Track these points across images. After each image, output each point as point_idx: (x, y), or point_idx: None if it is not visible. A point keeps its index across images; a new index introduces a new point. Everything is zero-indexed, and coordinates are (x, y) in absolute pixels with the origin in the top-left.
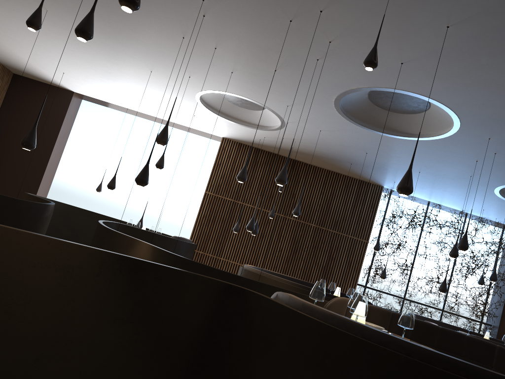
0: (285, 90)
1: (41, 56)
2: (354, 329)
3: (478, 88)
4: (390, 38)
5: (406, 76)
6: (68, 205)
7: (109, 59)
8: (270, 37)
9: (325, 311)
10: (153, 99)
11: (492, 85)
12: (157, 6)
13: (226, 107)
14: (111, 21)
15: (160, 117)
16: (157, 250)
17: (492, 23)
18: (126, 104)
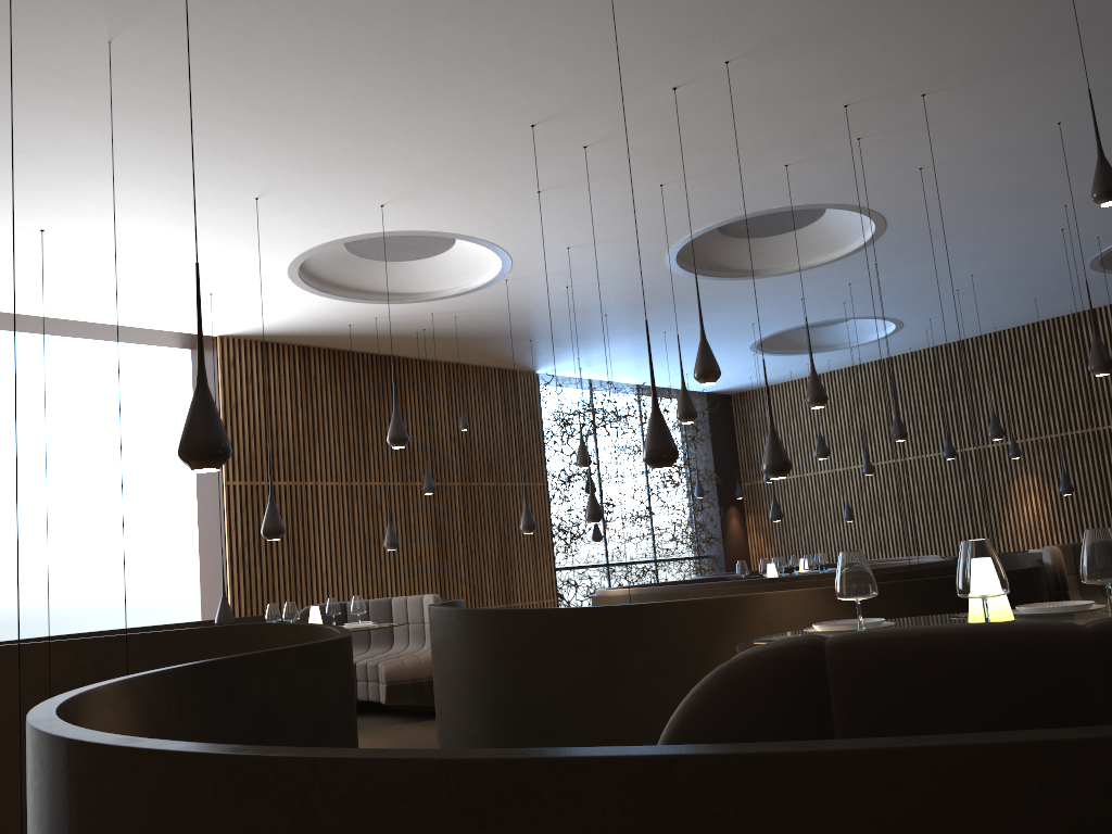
0: (620, 218)
1: None
2: None
3: (969, 198)
4: (961, 135)
5: (897, 186)
6: None
7: (128, 173)
8: (757, 129)
9: None
10: (109, 266)
11: (994, 193)
12: (582, 62)
13: (330, 263)
14: (349, 84)
15: (38, 313)
16: None
17: None
18: None
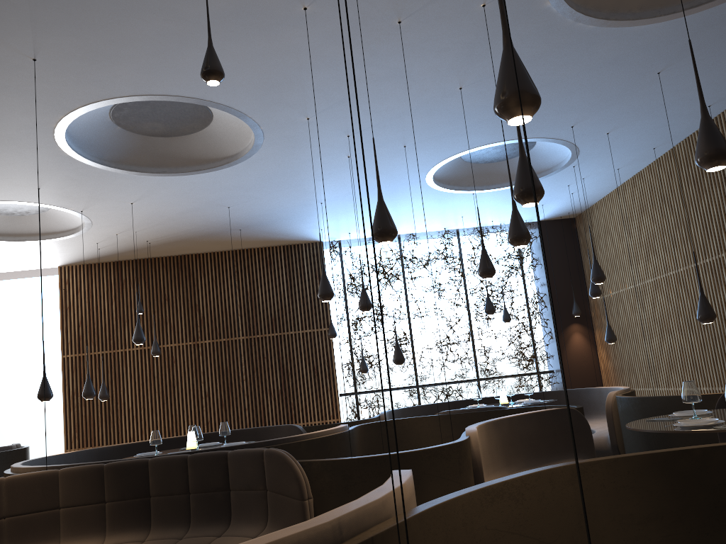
0: None
1: None
2: None
3: (174, 52)
4: None
5: (73, 76)
6: None
7: None
8: None
9: None
10: None
11: (180, 39)
12: None
13: (2, 225)
14: None
15: None
16: None
17: None
18: None
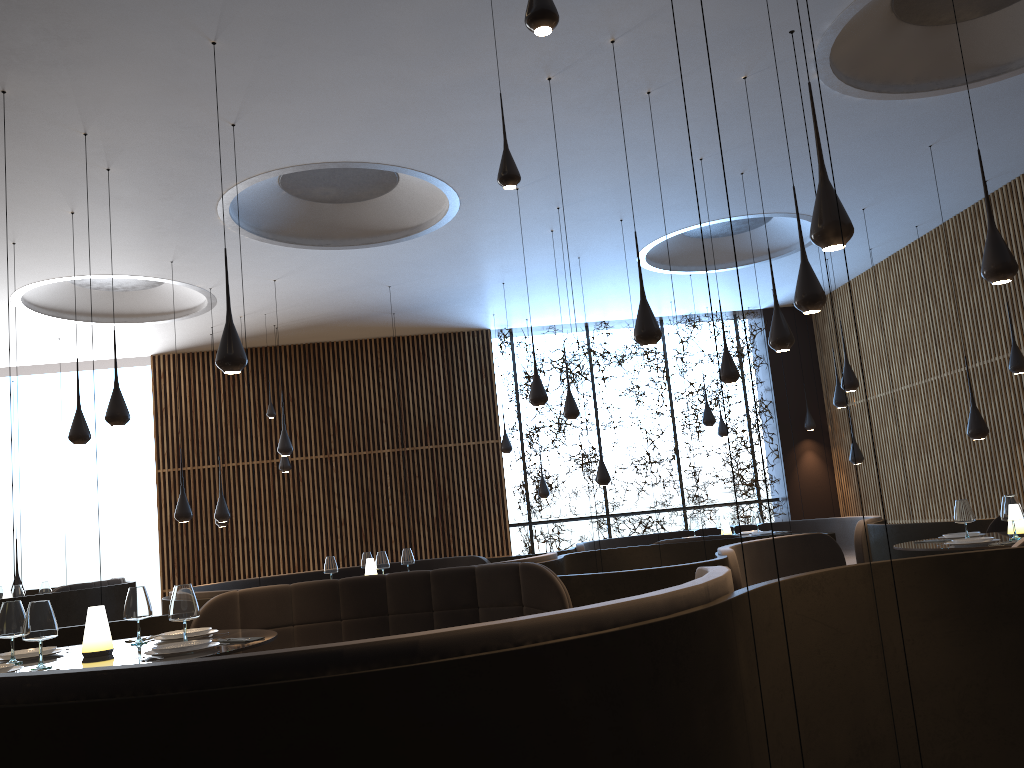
0: (132, 237)
1: None
2: None
3: (390, 119)
4: (162, 93)
5: (268, 142)
6: None
7: None
8: None
9: None
10: None
11: (402, 106)
12: None
13: (100, 302)
14: None
15: (13, 365)
16: None
17: (266, 13)
18: None
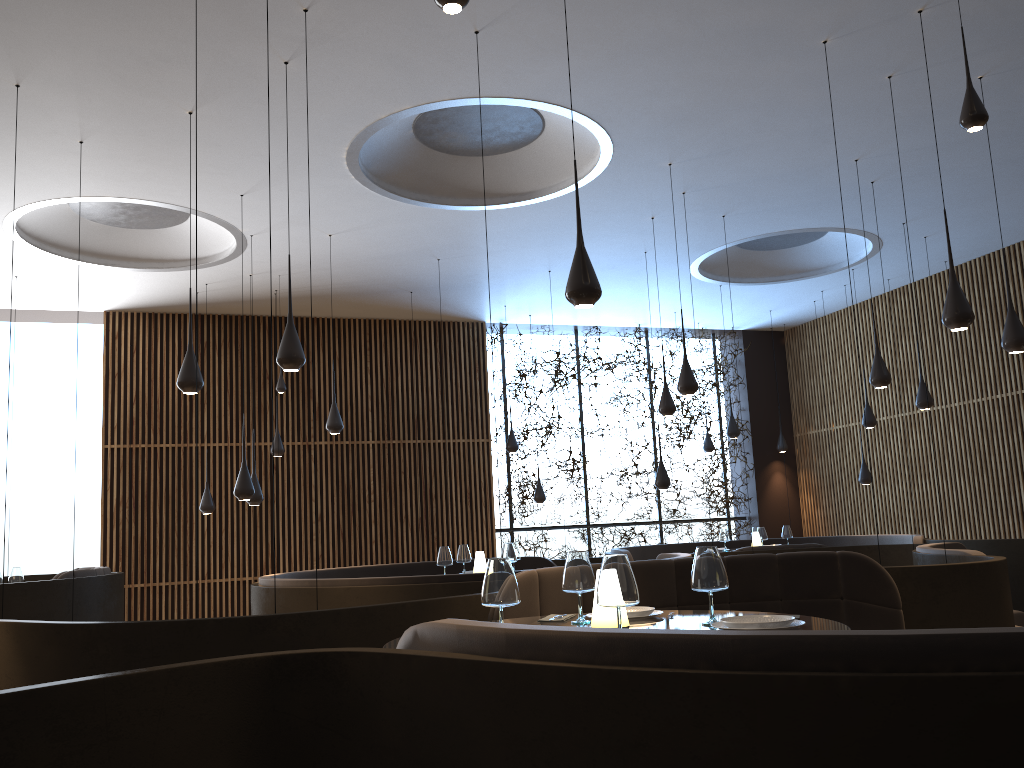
0: (227, 156)
1: None
2: (684, 654)
3: (637, 58)
4: None
5: (491, 61)
6: None
7: None
8: (155, 26)
9: (581, 635)
10: None
11: (663, 45)
12: None
13: (91, 237)
14: None
15: None
16: (26, 630)
17: None
18: None
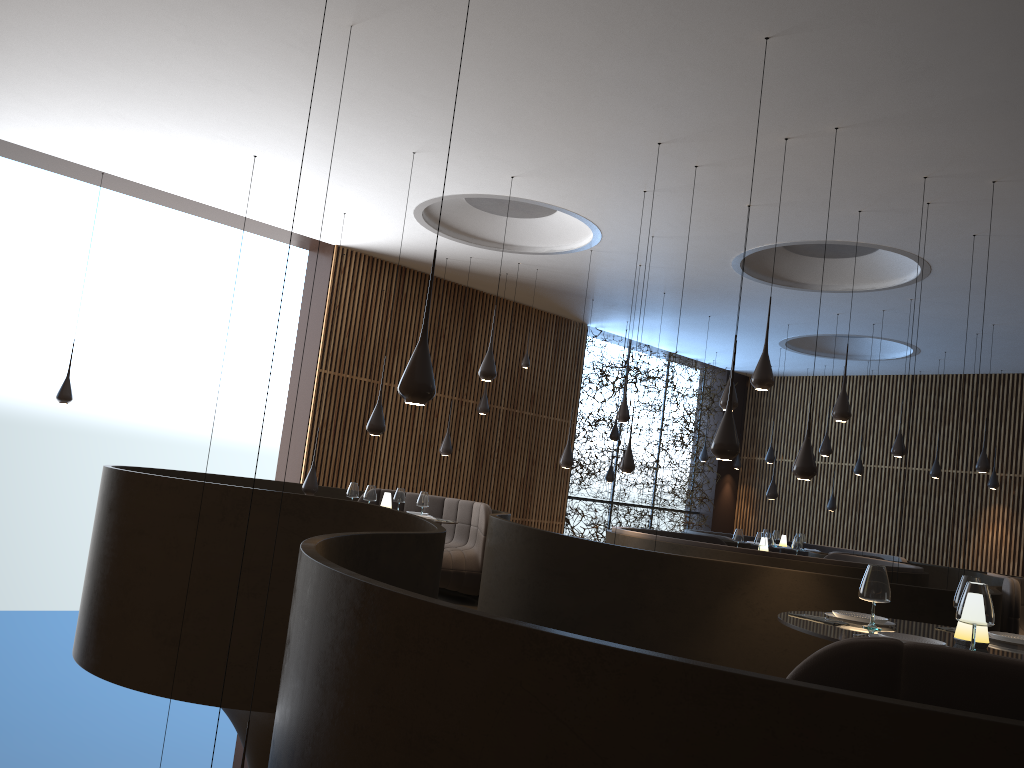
0: (704, 223)
1: (12, 55)
2: None
3: (1010, 265)
4: (1017, 217)
5: (949, 244)
6: (119, 468)
7: (321, 116)
8: (844, 180)
9: None
10: (273, 178)
11: None
12: (717, 107)
13: (448, 208)
14: (524, 88)
15: (200, 200)
16: (843, 582)
17: None
18: (124, 168)
